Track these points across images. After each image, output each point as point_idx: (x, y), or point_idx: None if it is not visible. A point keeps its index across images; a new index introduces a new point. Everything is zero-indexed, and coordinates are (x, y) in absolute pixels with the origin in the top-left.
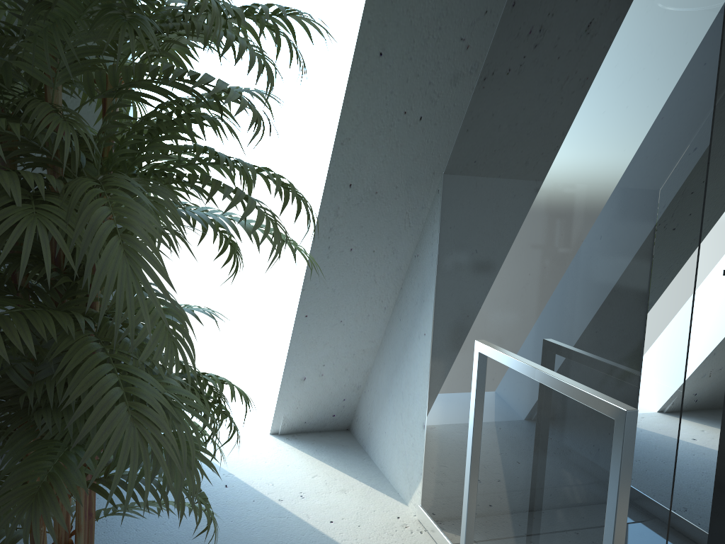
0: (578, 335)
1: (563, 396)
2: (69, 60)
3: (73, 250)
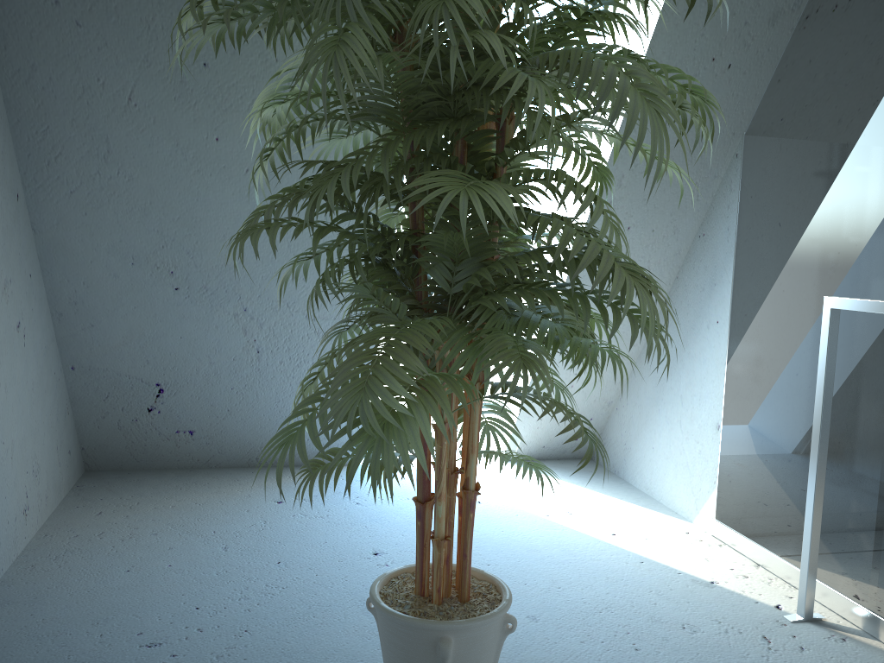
0: None
1: None
2: None
3: (473, 157)
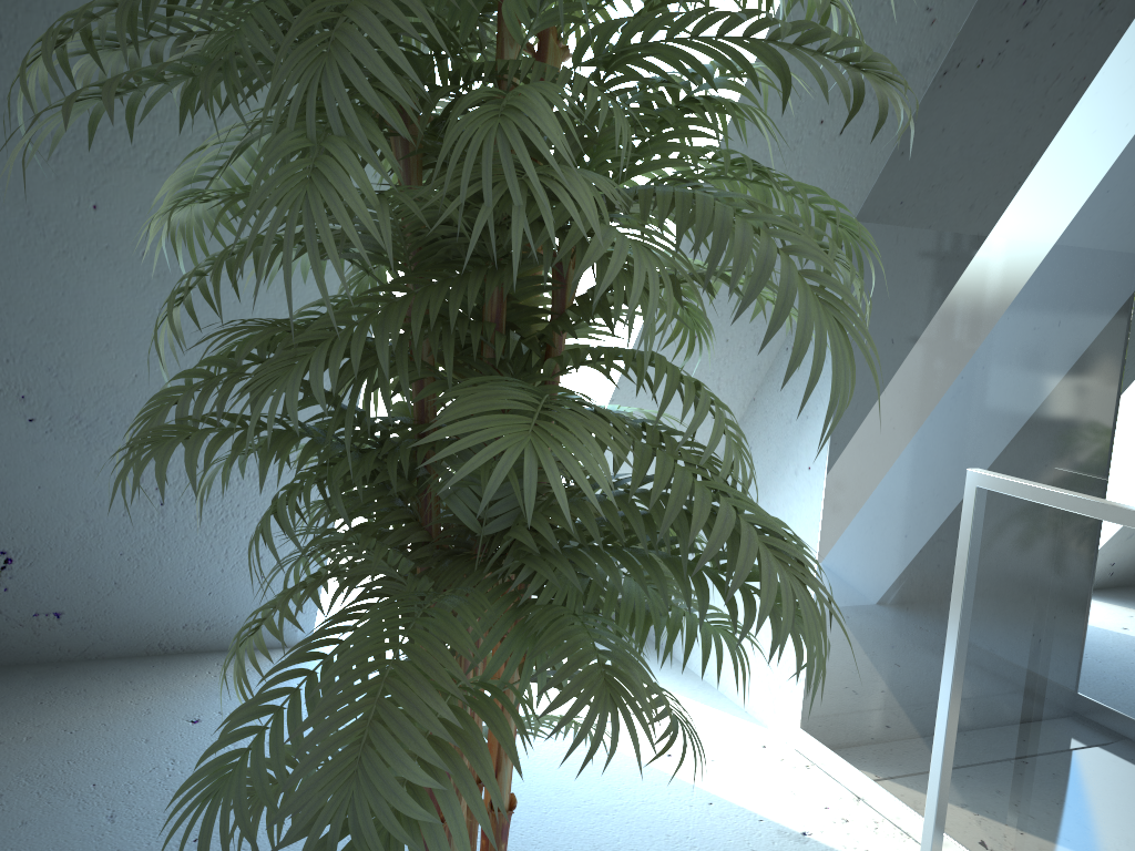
0: None
1: (1127, 548)
2: (548, 2)
3: (516, 311)
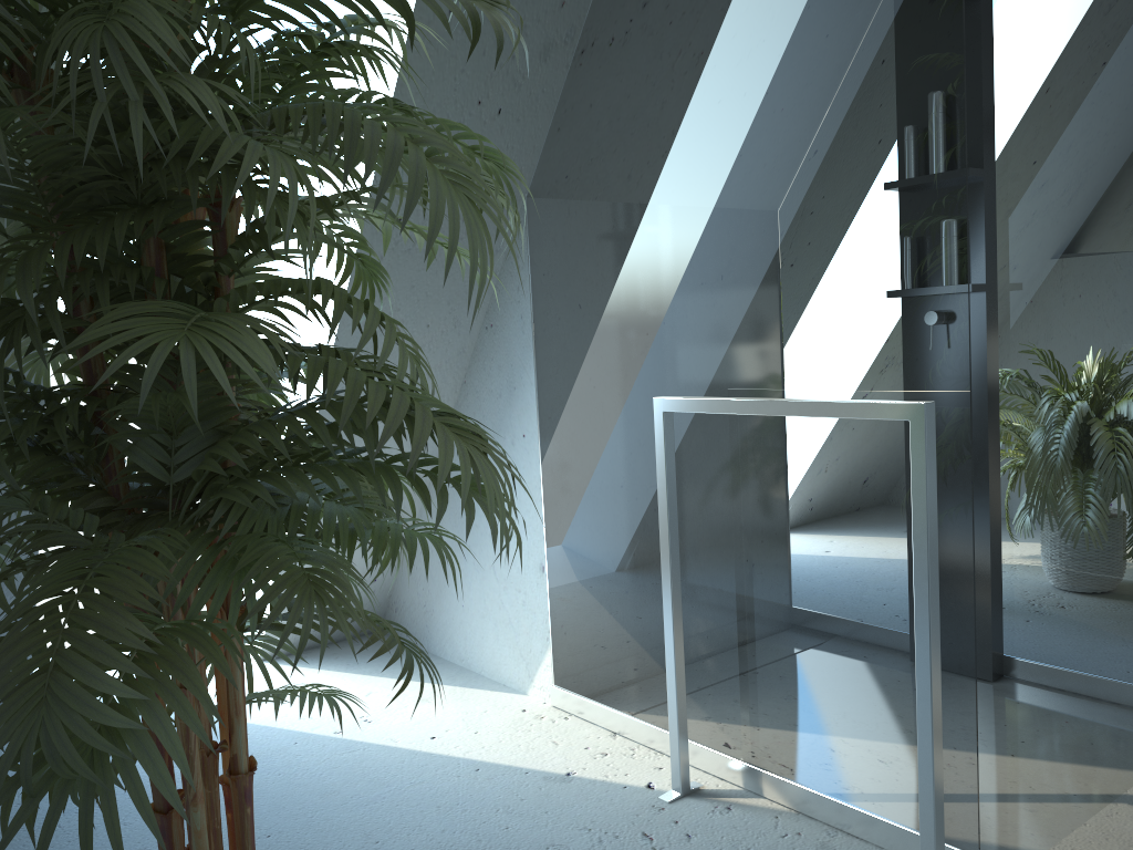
0: (803, 355)
1: (791, 441)
2: None
3: (178, 262)
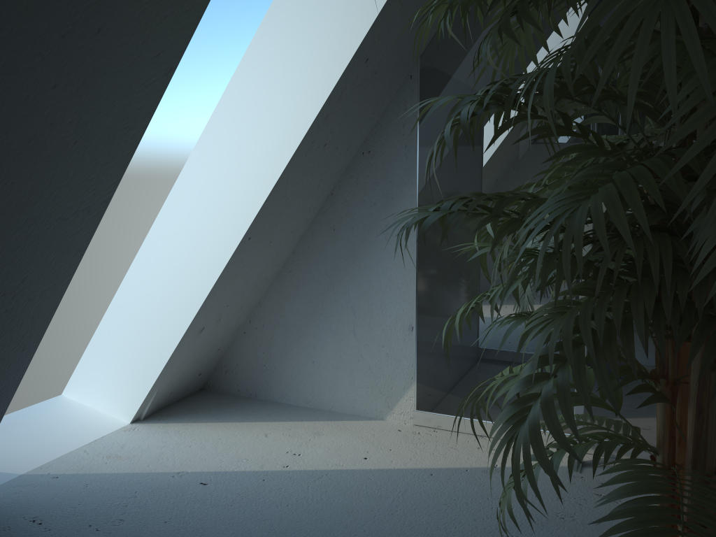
0: None
1: None
2: None
3: None
